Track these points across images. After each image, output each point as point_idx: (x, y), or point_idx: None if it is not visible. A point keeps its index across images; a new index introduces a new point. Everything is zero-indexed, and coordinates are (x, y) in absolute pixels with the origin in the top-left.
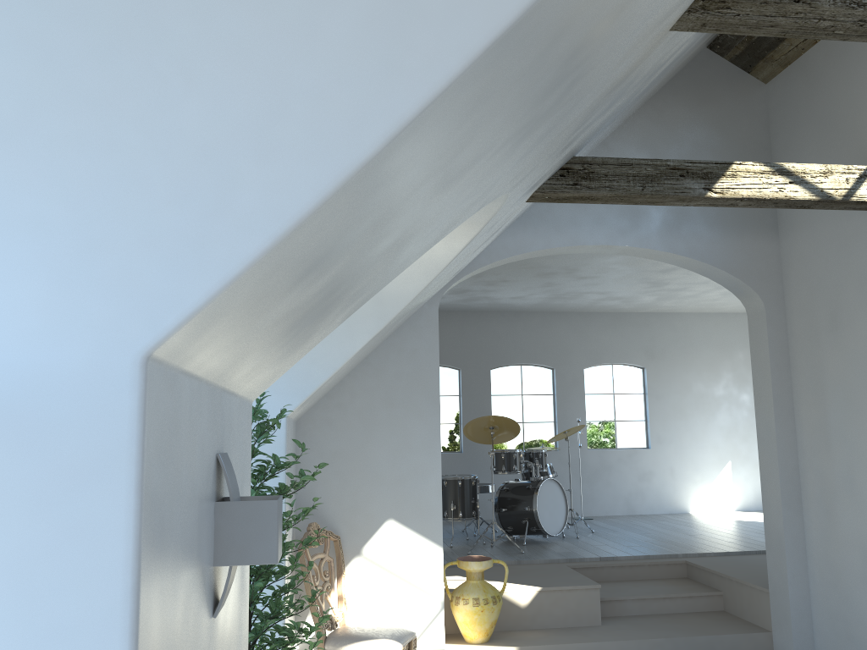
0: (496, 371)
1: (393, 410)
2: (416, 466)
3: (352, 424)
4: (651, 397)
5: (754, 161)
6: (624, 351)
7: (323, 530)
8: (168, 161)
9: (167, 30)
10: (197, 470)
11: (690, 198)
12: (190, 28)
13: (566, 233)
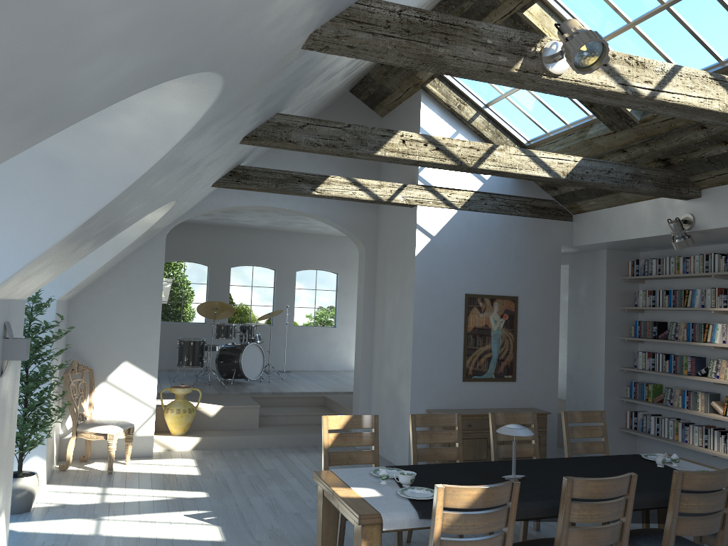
0: (235, 268)
1: (132, 297)
2: (144, 331)
3: (106, 304)
4: (340, 293)
5: (370, 164)
6: (325, 261)
7: (82, 365)
8: None
9: None
10: None
11: (303, 194)
12: None
13: (251, 197)
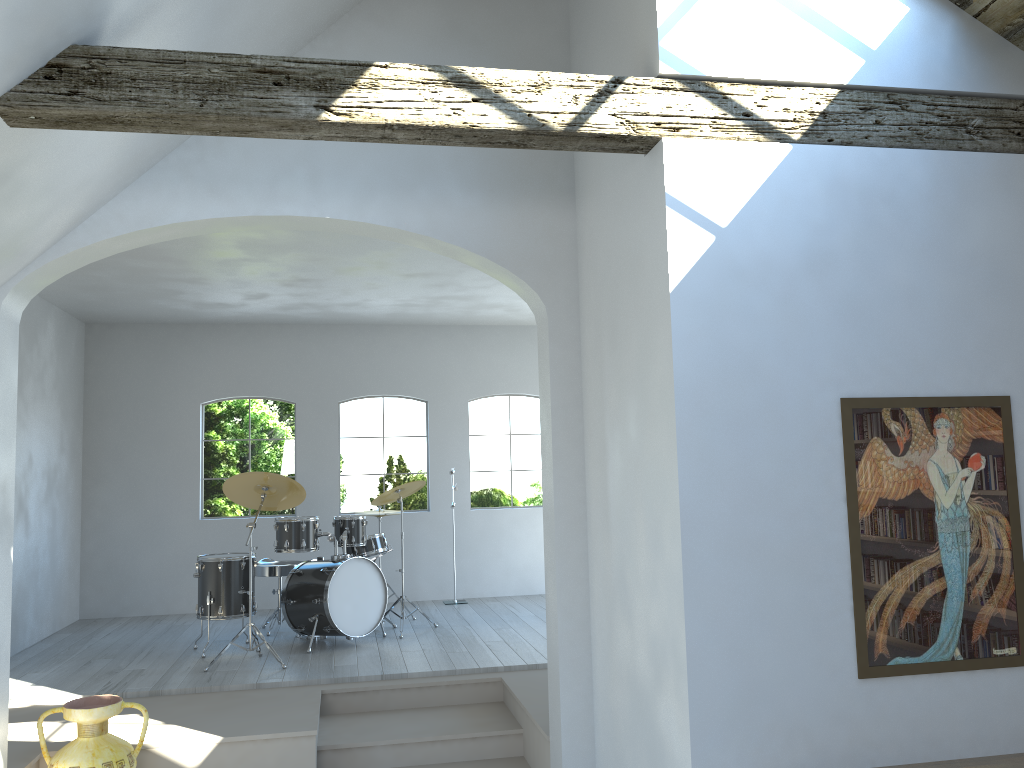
0: (348, 405)
1: None
2: None
3: None
4: None
5: None
6: (524, 378)
7: None
8: None
9: None
10: None
11: (295, 123)
12: None
13: (227, 196)
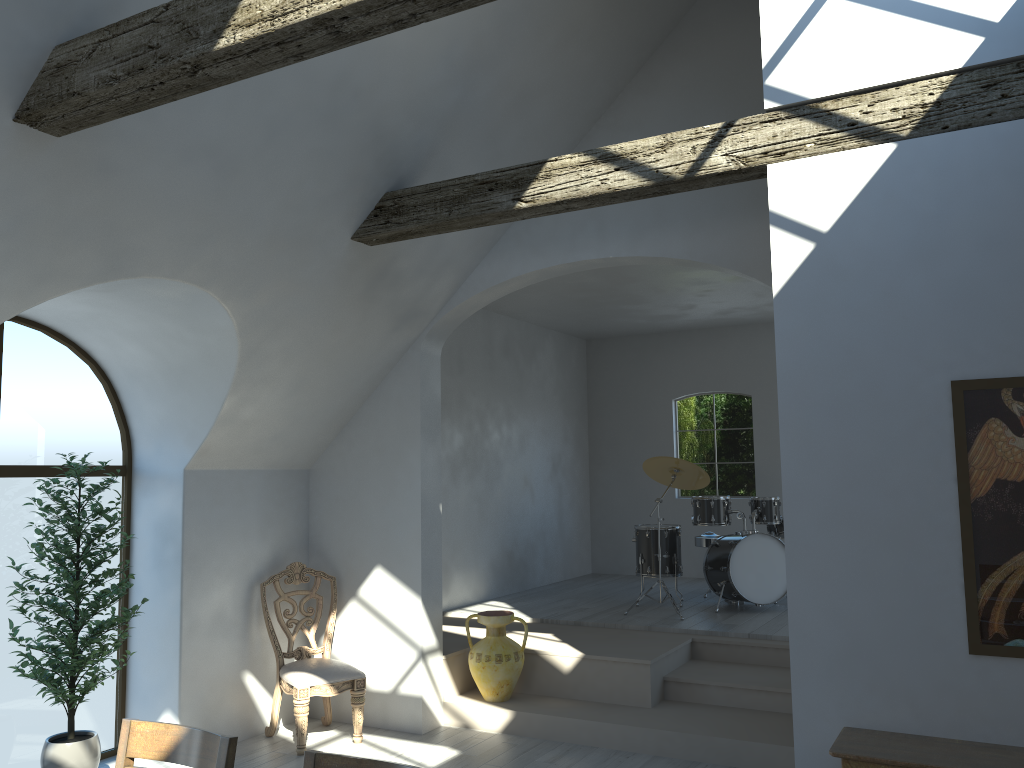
0: None
1: (381, 458)
2: (399, 514)
3: (350, 471)
4: None
5: None
6: None
7: (311, 569)
8: None
9: None
10: None
11: (503, 213)
12: None
13: (544, 252)
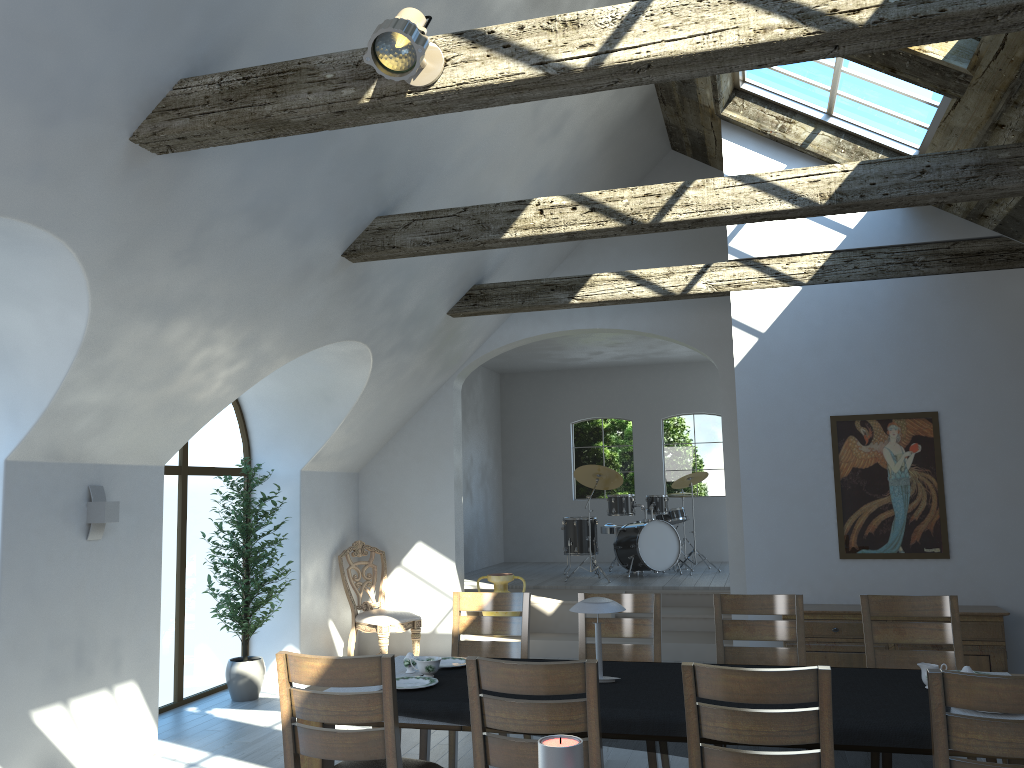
0: (669, 421)
1: (421, 464)
2: (436, 504)
3: (394, 474)
4: None
5: (713, 243)
6: None
7: (368, 546)
8: (7, 413)
9: (0, 384)
10: (61, 489)
11: (560, 305)
12: (4, 383)
13: (549, 322)
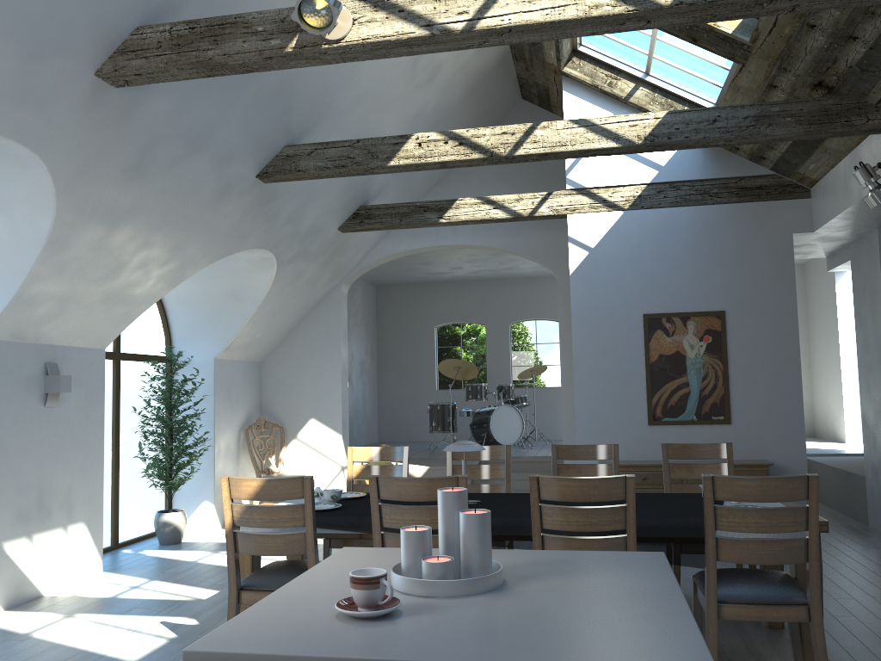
0: (515, 325)
1: (314, 355)
2: (327, 387)
3: (291, 363)
4: None
5: (554, 176)
6: None
7: (270, 422)
8: None
9: None
10: (23, 364)
11: (431, 223)
12: None
13: (420, 239)
